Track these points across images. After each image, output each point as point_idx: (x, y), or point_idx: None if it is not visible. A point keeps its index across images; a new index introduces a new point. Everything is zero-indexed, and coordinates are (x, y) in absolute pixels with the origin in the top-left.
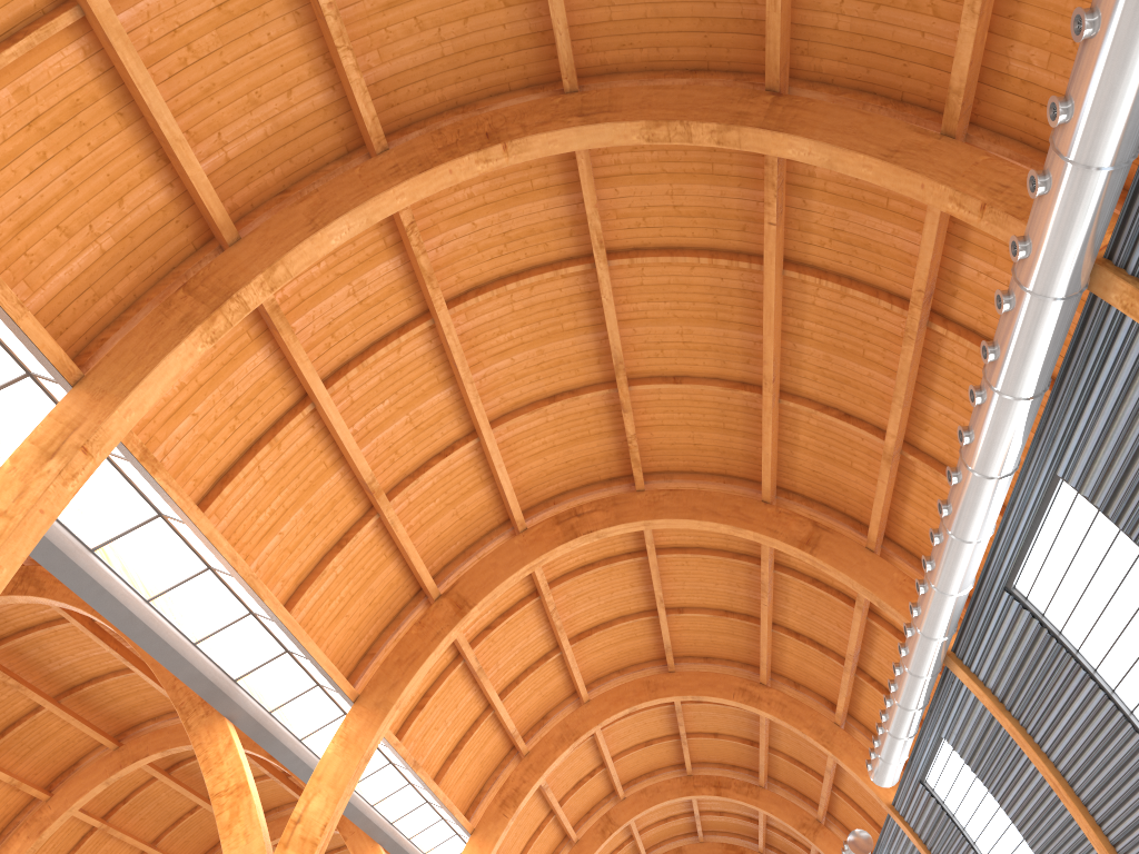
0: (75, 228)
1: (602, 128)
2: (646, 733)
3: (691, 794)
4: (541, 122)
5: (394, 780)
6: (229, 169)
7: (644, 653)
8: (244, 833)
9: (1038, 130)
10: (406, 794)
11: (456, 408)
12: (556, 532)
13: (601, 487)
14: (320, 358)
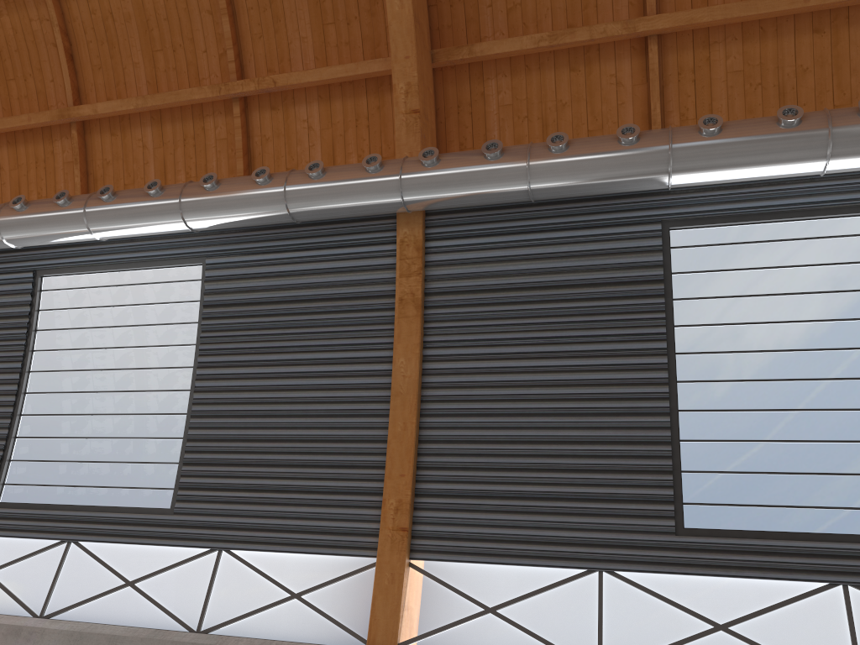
0: None
1: None
2: None
3: None
4: None
5: None
6: None
7: None
8: None
9: (451, 118)
10: None
11: None
12: None
13: None
14: None
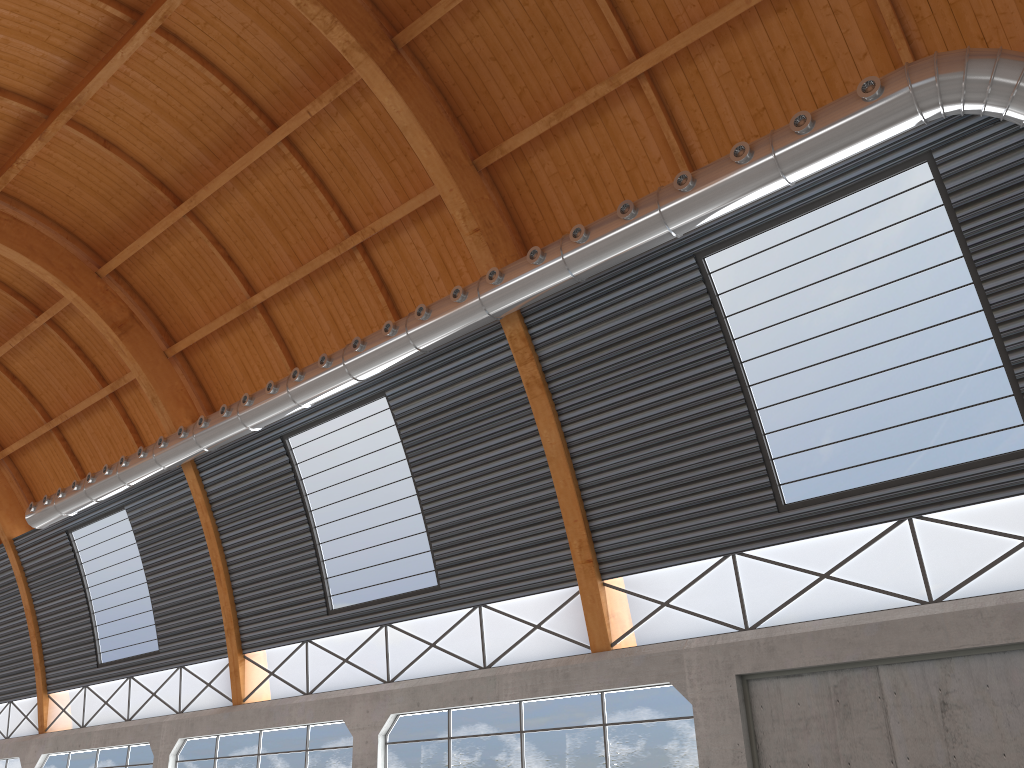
0: None
1: None
2: None
3: None
4: None
5: None
6: None
7: None
8: None
9: (516, 201)
10: None
11: None
12: None
13: None
14: None
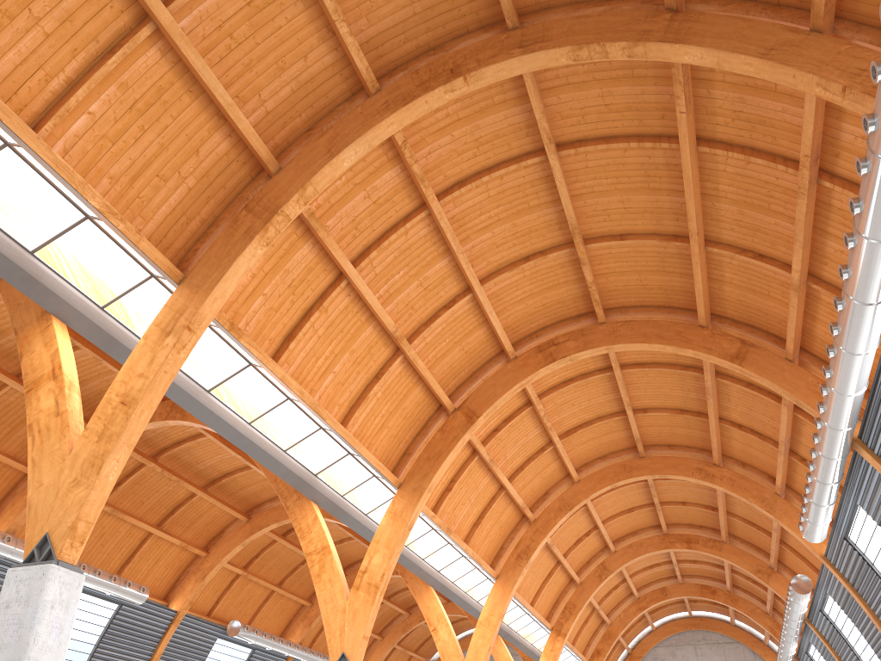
0: (168, 175)
1: (537, 55)
2: (628, 503)
3: (667, 548)
4: (491, 56)
5: (437, 541)
6: (269, 119)
7: (620, 443)
8: (329, 580)
9: None
10: (447, 551)
11: (454, 272)
12: (539, 358)
13: (572, 322)
14: (349, 246)
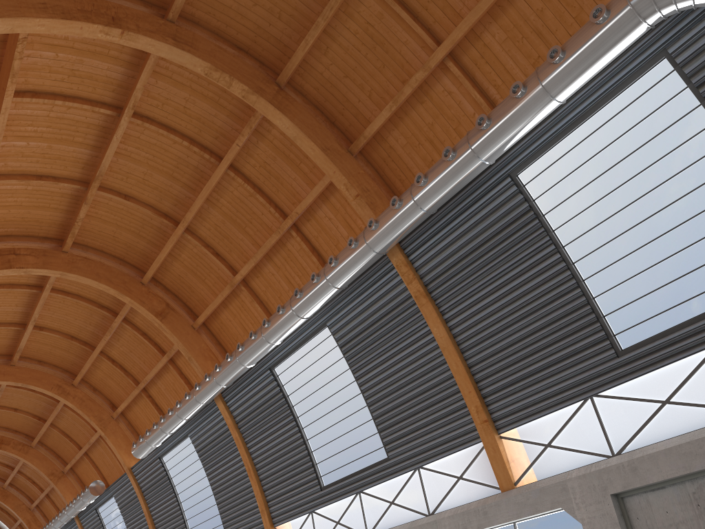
0: None
1: (184, 54)
2: None
3: None
4: (149, 30)
5: None
6: None
7: None
8: None
9: (385, 170)
10: None
11: None
12: None
13: (37, 241)
14: None
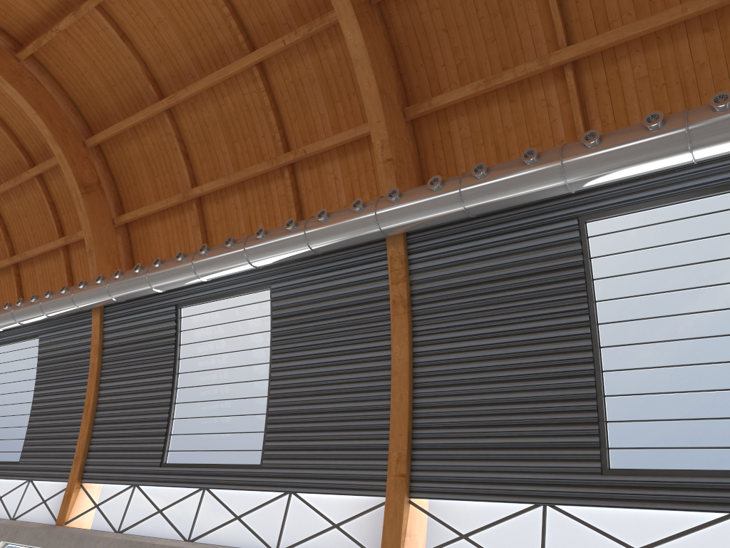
0: None
1: None
2: None
3: None
4: None
5: None
6: None
7: None
8: None
9: (429, 154)
10: None
11: None
12: None
13: None
14: None
